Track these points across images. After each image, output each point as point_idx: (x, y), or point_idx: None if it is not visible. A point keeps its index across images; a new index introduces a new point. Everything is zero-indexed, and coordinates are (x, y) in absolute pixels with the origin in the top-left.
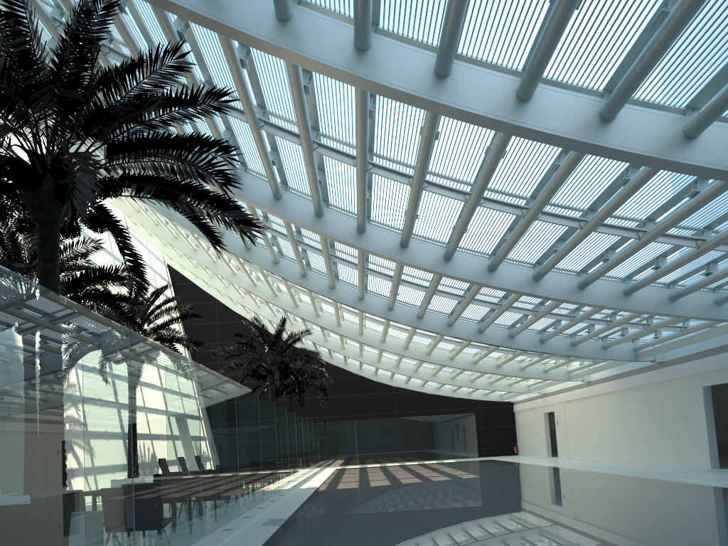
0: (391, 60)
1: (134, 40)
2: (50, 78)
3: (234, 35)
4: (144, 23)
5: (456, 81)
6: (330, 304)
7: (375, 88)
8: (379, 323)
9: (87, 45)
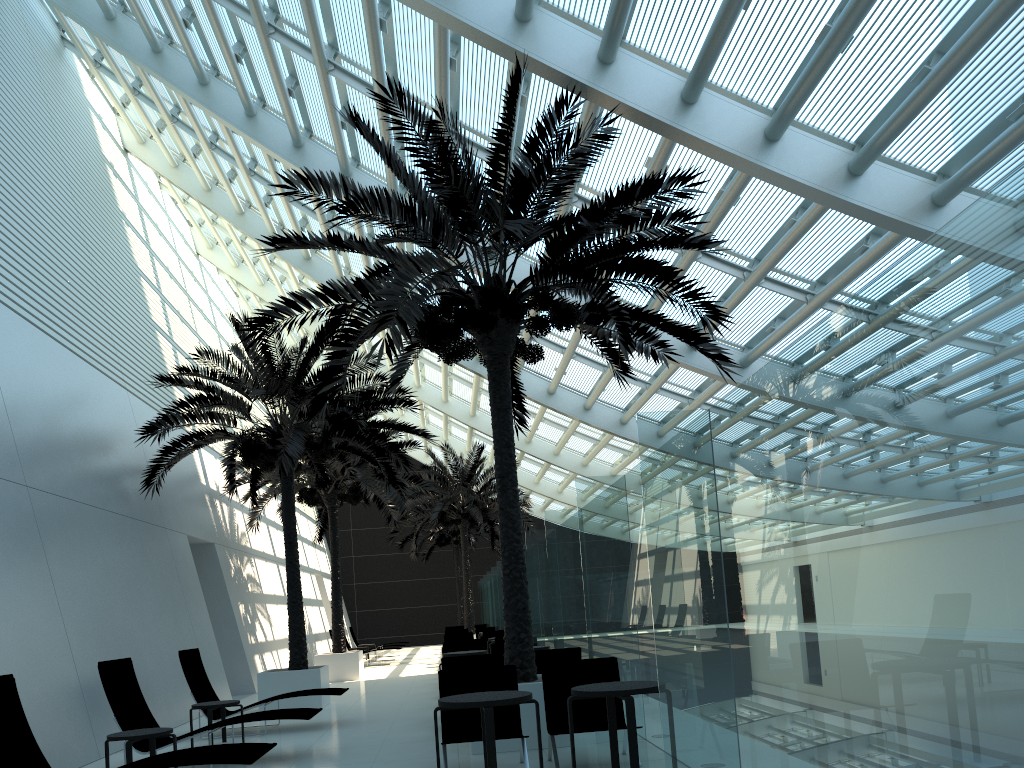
0: (886, 186)
1: (515, 133)
2: (515, 196)
3: (714, 153)
4: (525, 113)
5: (954, 211)
6: (562, 428)
7: (865, 215)
8: (624, 452)
9: (578, 166)
